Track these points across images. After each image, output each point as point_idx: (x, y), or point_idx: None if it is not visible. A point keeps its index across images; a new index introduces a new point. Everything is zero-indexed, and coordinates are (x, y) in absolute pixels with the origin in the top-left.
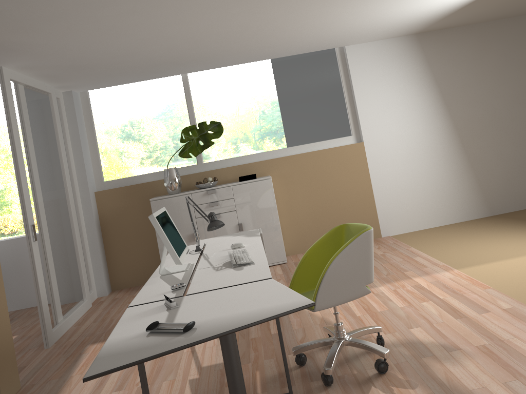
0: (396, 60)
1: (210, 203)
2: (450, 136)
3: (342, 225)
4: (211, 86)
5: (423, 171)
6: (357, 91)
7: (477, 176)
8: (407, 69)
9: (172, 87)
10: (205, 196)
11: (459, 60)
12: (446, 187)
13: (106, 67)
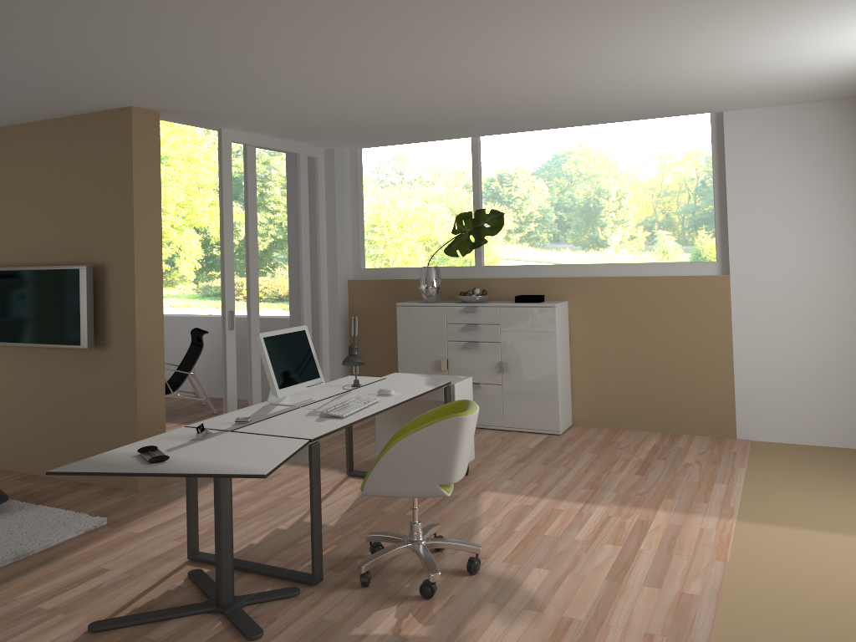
0: (816, 142)
1: (468, 325)
2: None
3: (465, 402)
4: (508, 158)
5: (836, 345)
6: (733, 189)
7: None
8: (837, 159)
9: (457, 154)
10: (462, 313)
11: None
12: None
13: (346, 130)
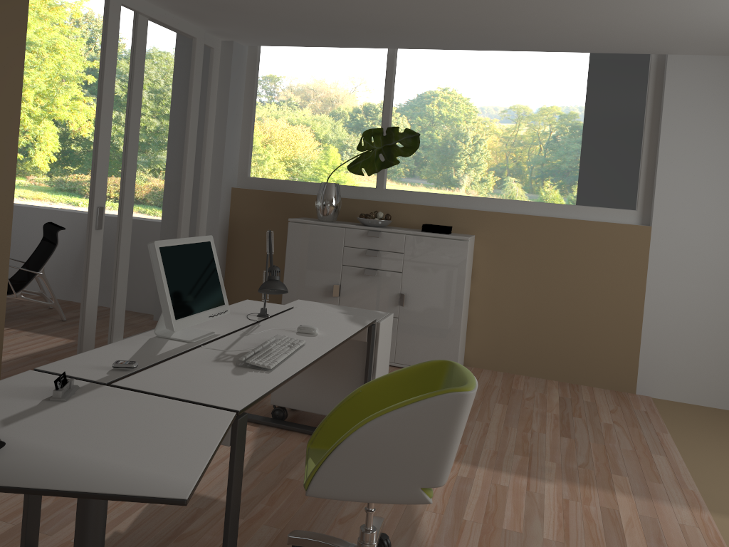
0: None
1: (368, 250)
2: None
3: (446, 363)
4: (426, 76)
5: None
6: (667, 137)
7: None
8: None
9: (370, 66)
10: (363, 237)
11: None
12: None
13: (260, 14)
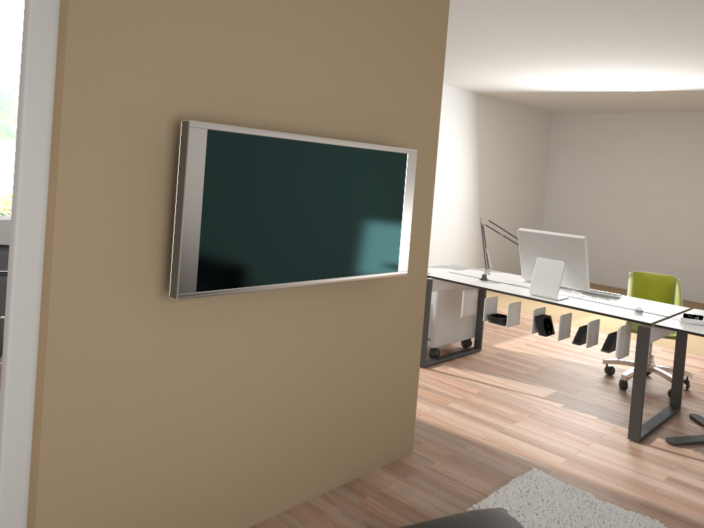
0: (460, 112)
1: None
2: (475, 200)
3: (634, 273)
4: None
5: (453, 229)
6: None
7: (481, 243)
8: (465, 124)
9: None
10: None
11: (493, 130)
12: (463, 248)
13: None
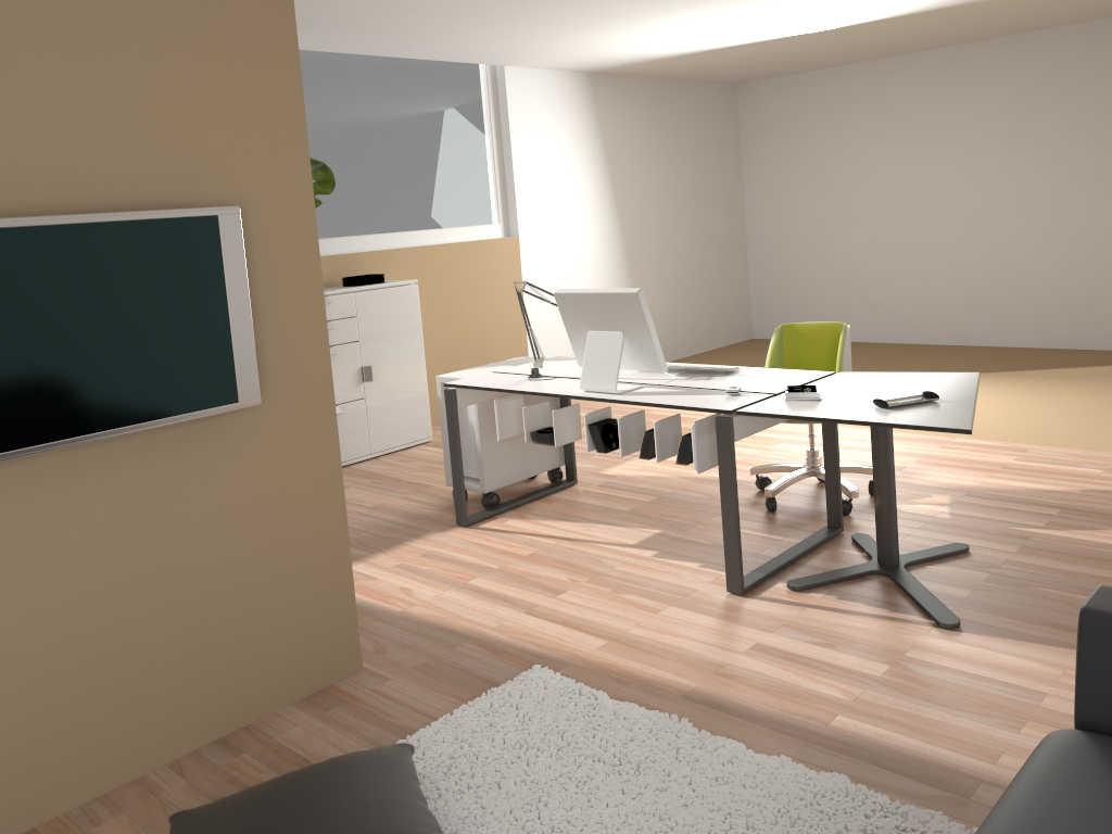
0: (565, 108)
1: None
2: (617, 242)
3: (783, 327)
4: None
5: None
6: (516, 147)
7: None
8: (577, 126)
9: None
10: None
11: (632, 128)
12: None
13: None
